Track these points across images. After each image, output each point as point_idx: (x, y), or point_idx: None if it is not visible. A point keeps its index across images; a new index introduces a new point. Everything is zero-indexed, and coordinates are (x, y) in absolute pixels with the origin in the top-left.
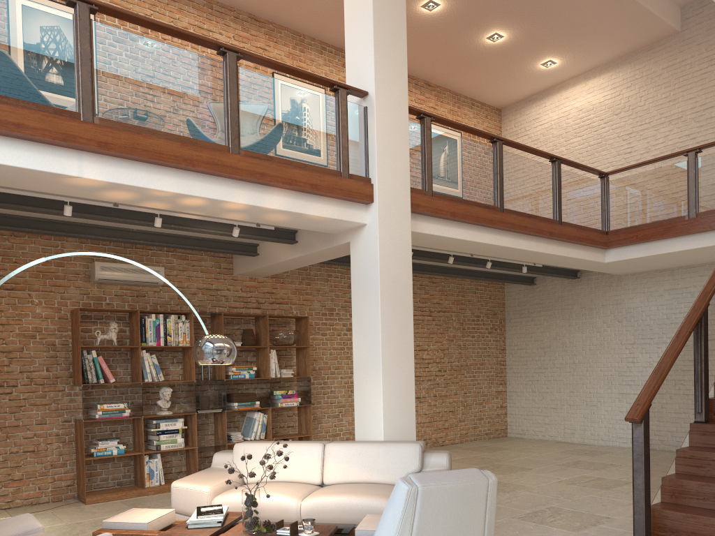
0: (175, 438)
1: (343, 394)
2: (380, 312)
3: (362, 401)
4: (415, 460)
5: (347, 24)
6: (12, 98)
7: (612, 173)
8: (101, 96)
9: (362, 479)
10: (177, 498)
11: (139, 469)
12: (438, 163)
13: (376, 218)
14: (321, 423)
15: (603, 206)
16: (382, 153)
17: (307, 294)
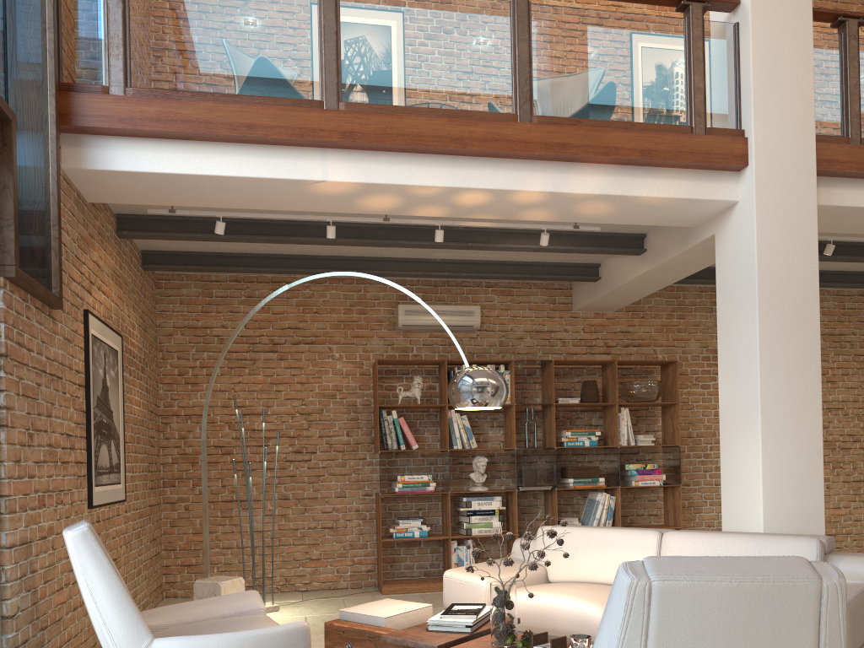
0: (490, 521)
1: None
2: (759, 333)
3: (732, 473)
4: None
5: None
6: (246, 95)
7: None
8: (349, 76)
9: None
10: (449, 592)
11: (446, 557)
12: None
13: (751, 188)
14: (700, 513)
15: None
16: (762, 87)
17: (679, 332)
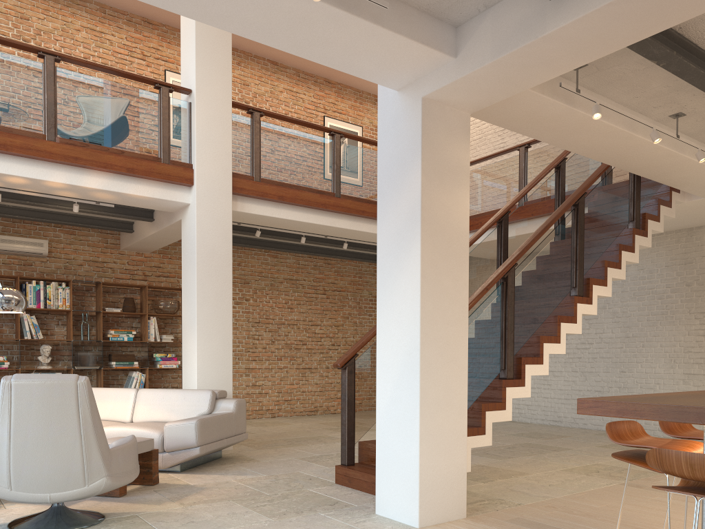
0: None
1: None
2: (197, 279)
3: (186, 357)
4: (206, 404)
5: (182, 30)
6: None
7: None
8: None
9: (163, 418)
10: None
11: None
12: (268, 153)
13: (194, 198)
14: None
15: None
16: (202, 142)
17: None
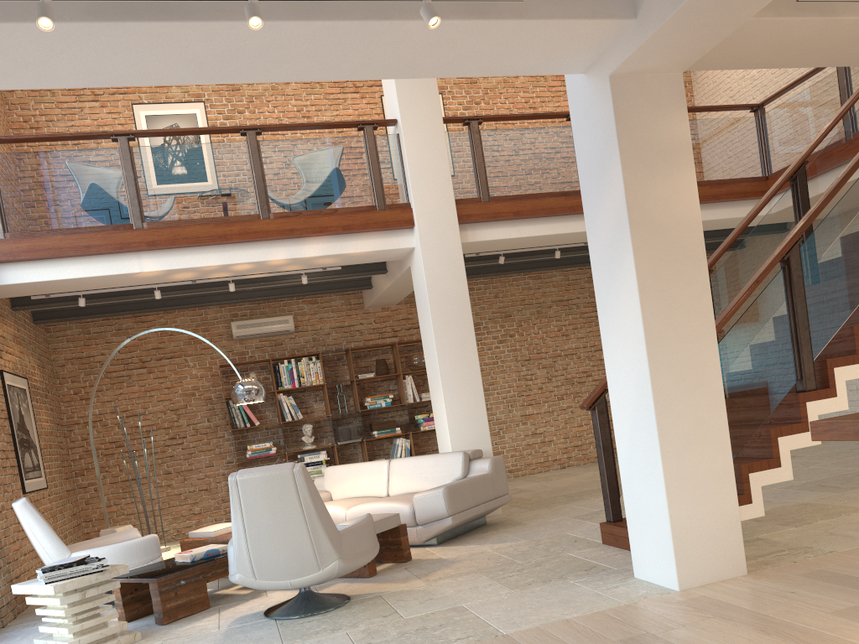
0: (320, 469)
1: (501, 410)
2: (433, 330)
3: (437, 417)
4: (459, 467)
5: None
6: (82, 227)
7: (766, 103)
8: (147, 204)
9: (417, 489)
10: None
11: None
12: (494, 164)
13: (418, 240)
14: None
15: (760, 146)
16: (416, 175)
17: None
